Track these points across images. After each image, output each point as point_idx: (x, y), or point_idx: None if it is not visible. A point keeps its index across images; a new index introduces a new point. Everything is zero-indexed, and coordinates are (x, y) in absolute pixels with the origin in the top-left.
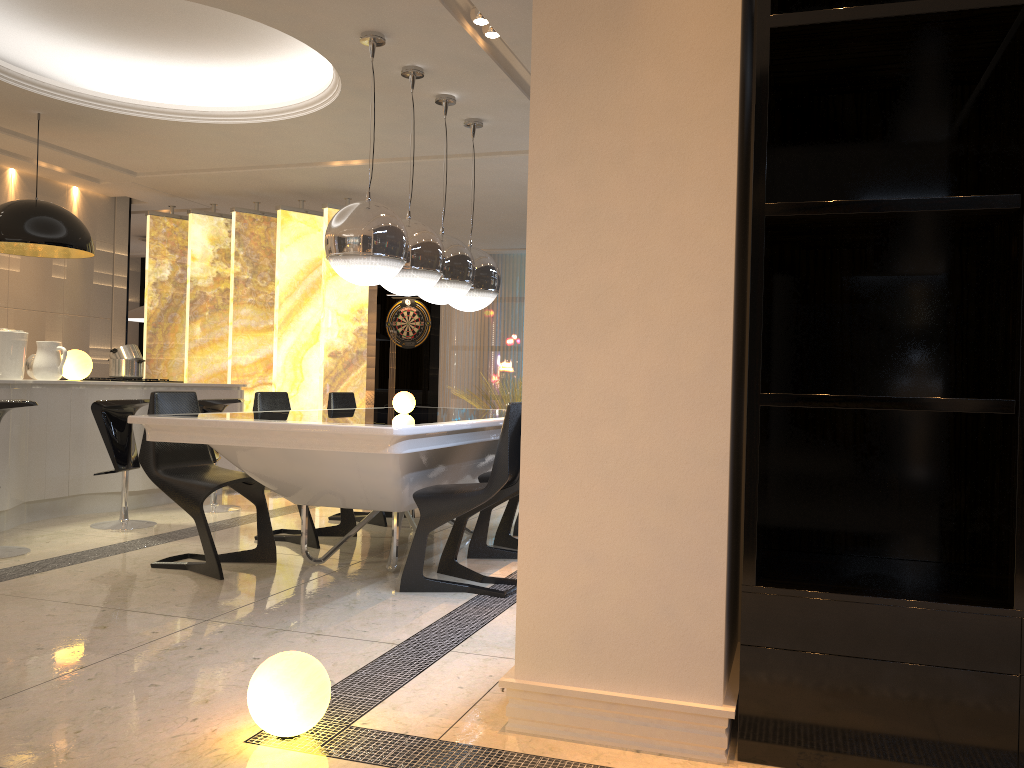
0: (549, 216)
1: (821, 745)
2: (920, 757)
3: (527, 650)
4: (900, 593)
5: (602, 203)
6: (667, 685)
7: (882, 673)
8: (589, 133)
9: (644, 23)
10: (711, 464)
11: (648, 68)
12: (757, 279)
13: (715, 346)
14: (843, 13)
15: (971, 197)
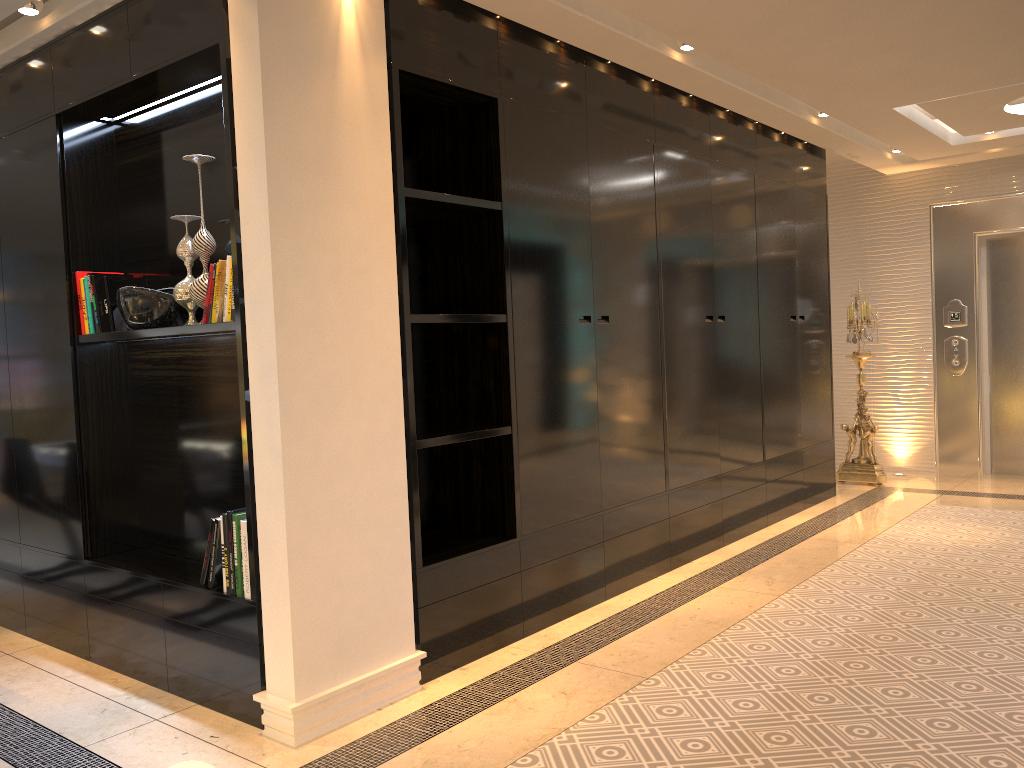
0: (290, 319)
1: (456, 651)
2: (492, 634)
3: (303, 675)
4: (469, 547)
5: (325, 310)
6: (388, 654)
7: (477, 595)
8: (312, 254)
9: (341, 175)
10: (399, 493)
11: (346, 210)
12: (410, 365)
13: (395, 412)
14: (436, 196)
15: (490, 315)
